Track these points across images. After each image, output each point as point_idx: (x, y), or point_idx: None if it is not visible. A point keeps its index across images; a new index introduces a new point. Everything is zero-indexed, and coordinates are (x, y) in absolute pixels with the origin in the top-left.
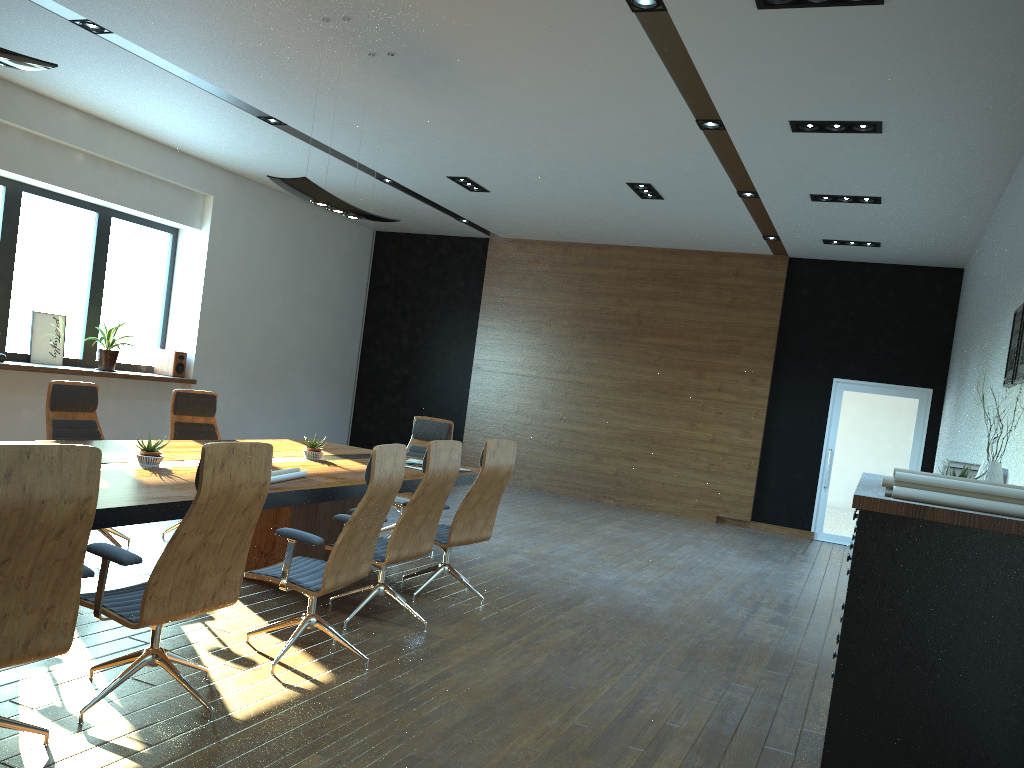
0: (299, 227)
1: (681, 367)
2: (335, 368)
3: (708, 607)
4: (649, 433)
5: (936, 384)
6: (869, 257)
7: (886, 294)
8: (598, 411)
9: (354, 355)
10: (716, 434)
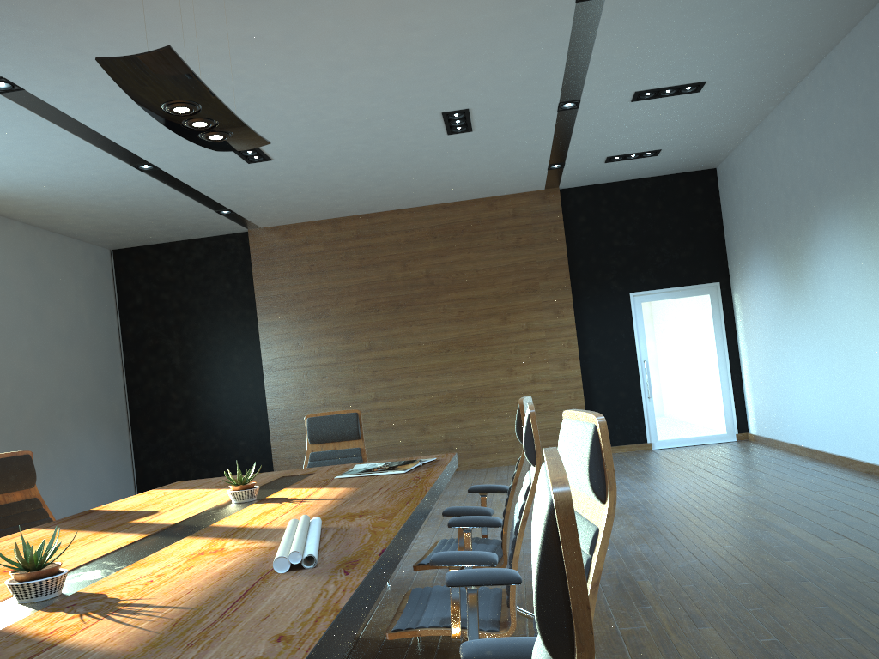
0: (28, 253)
1: (484, 317)
2: (104, 408)
3: (743, 542)
4: (469, 390)
5: (721, 277)
6: (637, 172)
7: (655, 205)
8: (411, 381)
9: (120, 389)
10: (535, 373)
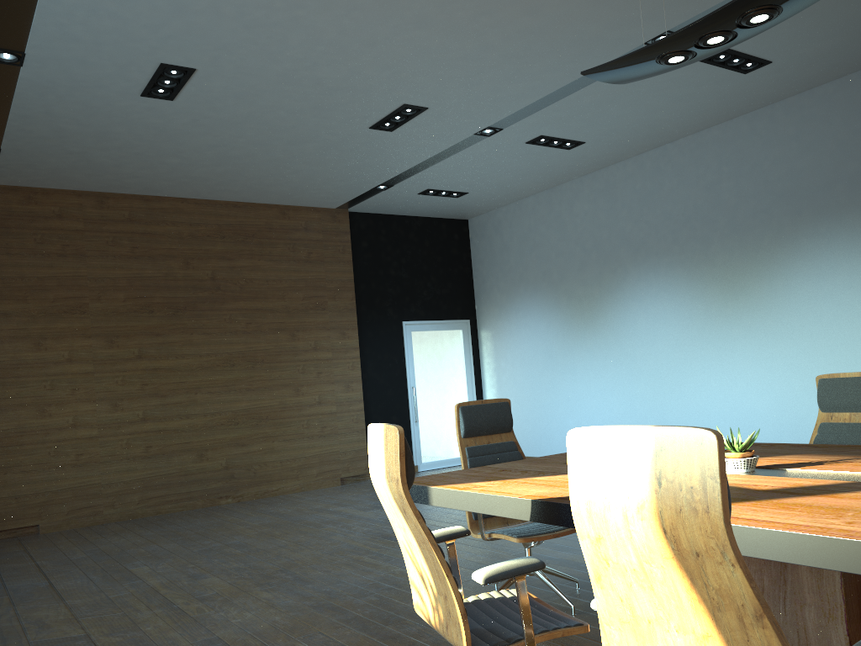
0: None
1: (273, 331)
2: None
3: None
4: (254, 410)
5: (470, 315)
6: (420, 209)
7: (424, 243)
8: (189, 398)
9: None
10: (321, 395)
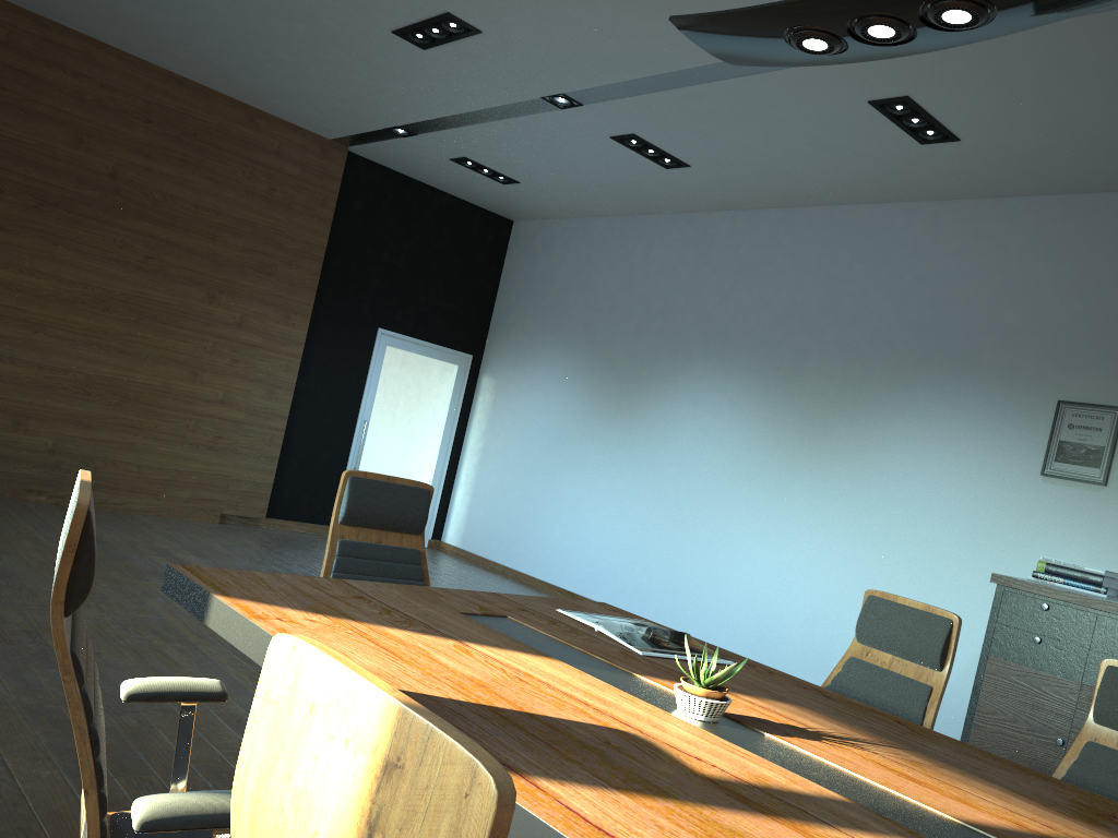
0: None
1: (183, 280)
2: None
3: None
4: (120, 383)
5: (476, 350)
6: (450, 183)
7: (443, 232)
8: (23, 336)
9: None
10: (229, 392)
